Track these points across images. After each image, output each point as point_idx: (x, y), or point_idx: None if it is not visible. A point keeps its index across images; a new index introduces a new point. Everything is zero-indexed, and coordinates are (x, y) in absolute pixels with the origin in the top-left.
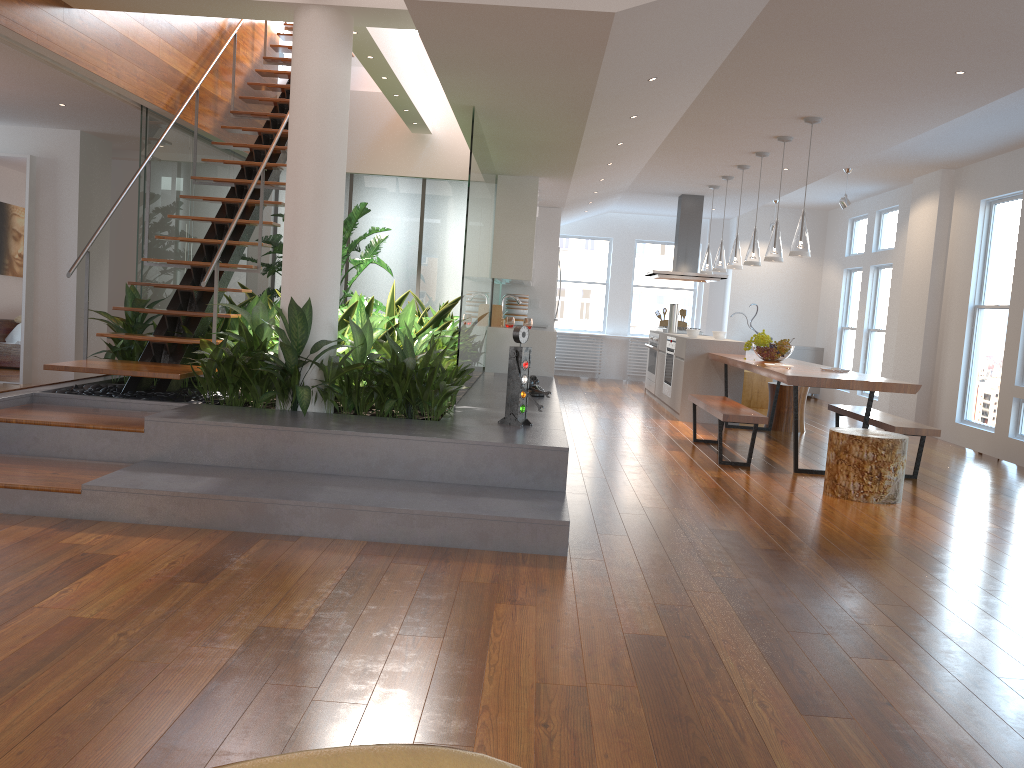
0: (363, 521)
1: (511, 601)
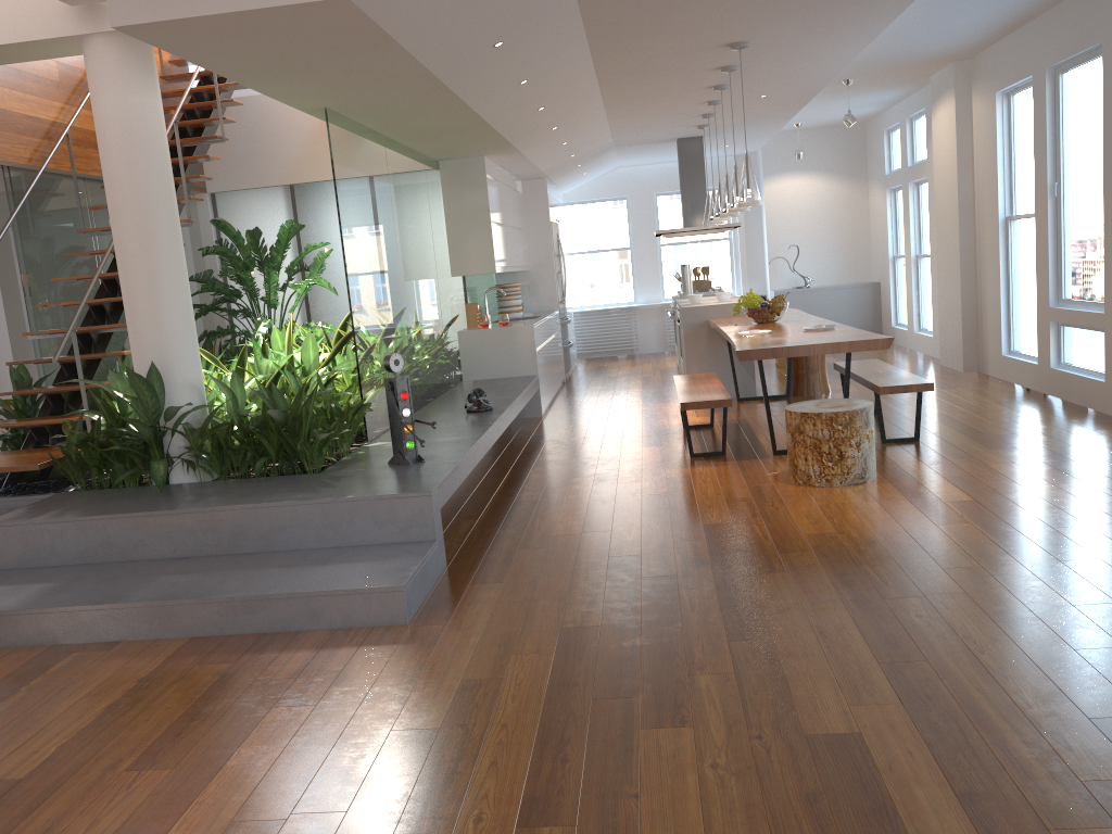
0: (183, 616)
1: (293, 701)
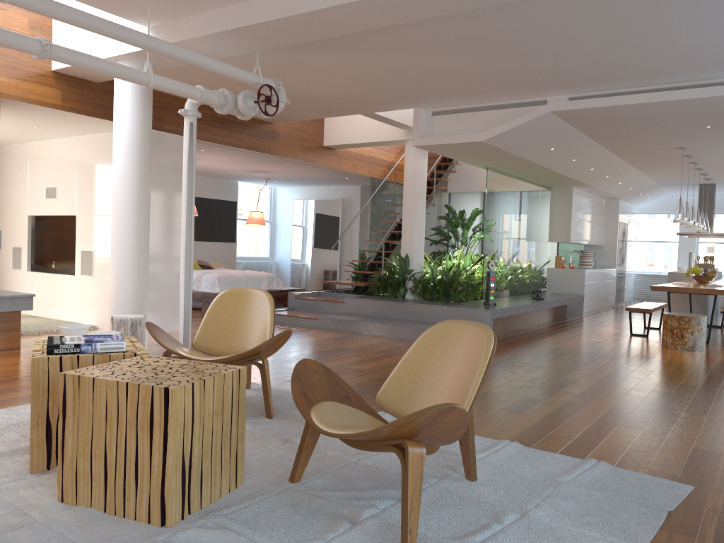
0: (399, 331)
1: None
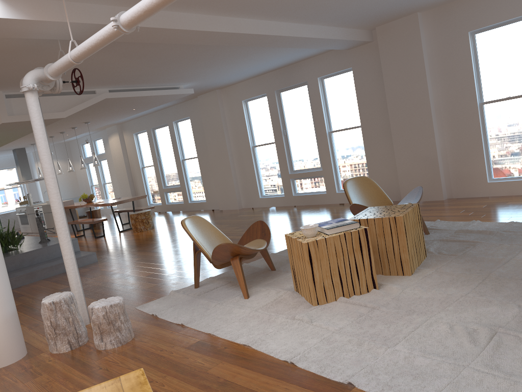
0: (38, 274)
1: (102, 268)
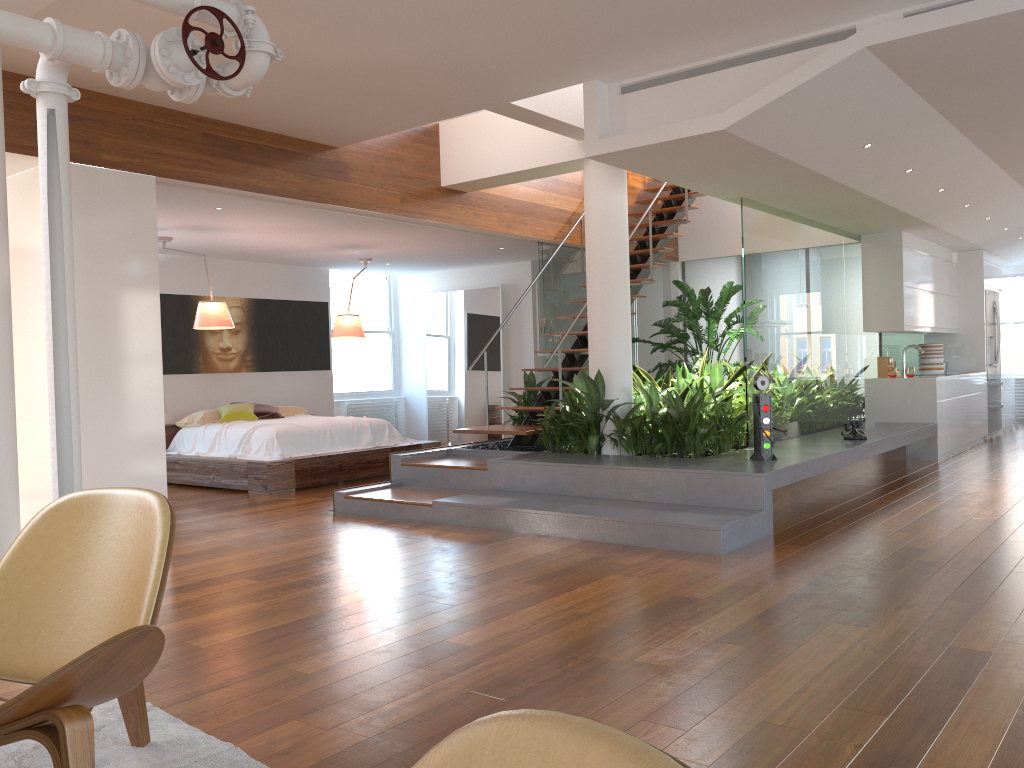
0: (583, 525)
1: (626, 574)
